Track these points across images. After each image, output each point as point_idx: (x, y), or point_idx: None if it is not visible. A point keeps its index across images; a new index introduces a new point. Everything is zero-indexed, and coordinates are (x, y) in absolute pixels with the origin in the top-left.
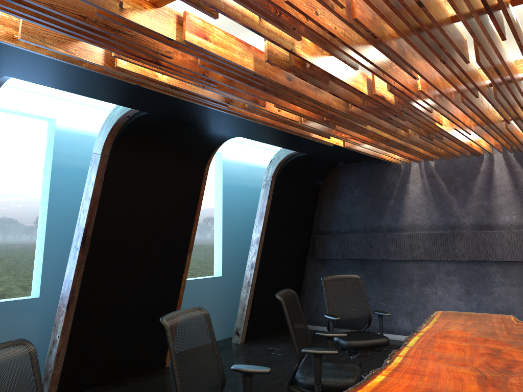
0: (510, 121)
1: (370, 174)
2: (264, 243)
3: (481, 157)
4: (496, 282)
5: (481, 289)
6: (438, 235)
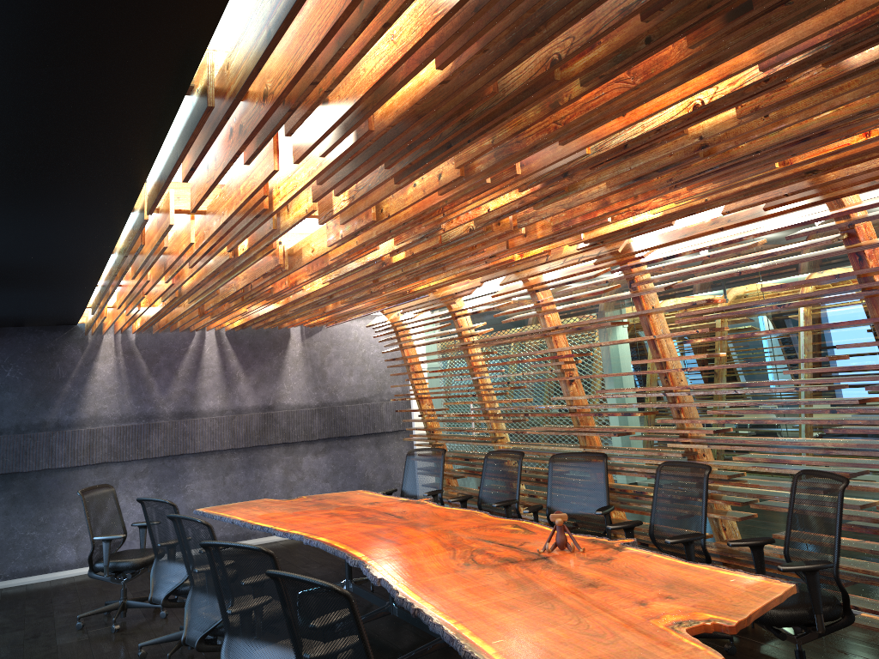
0: None
1: (37, 346)
2: None
3: (192, 333)
4: (191, 477)
5: (173, 488)
6: (130, 428)
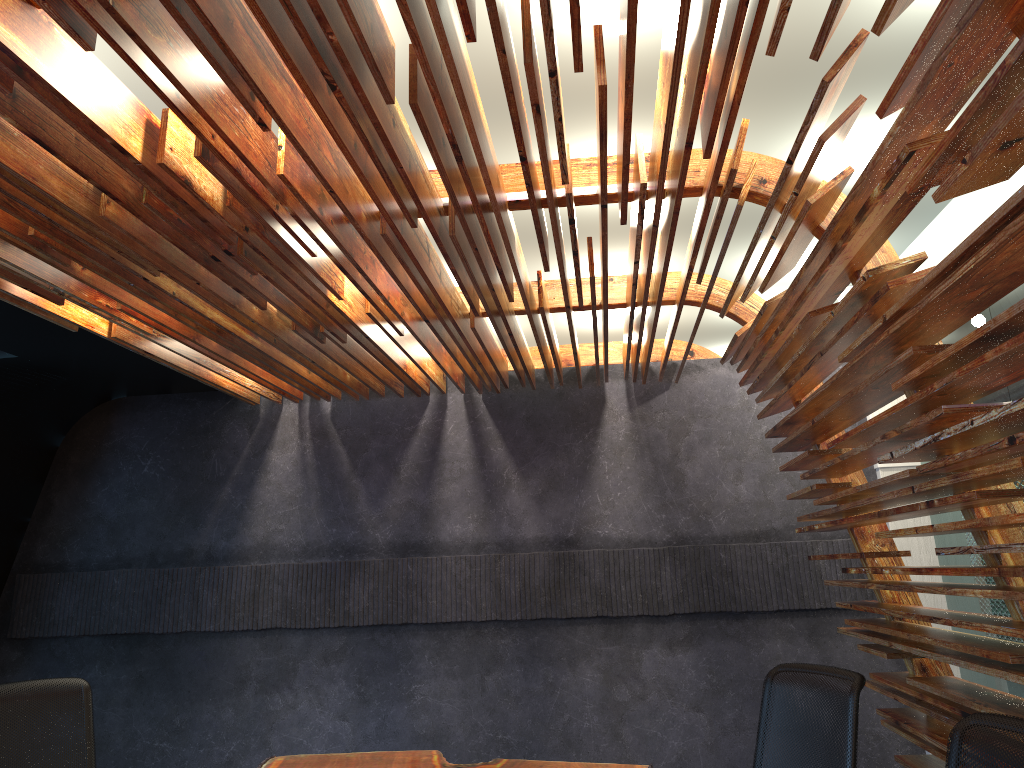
0: (483, 317)
1: (187, 425)
2: None
3: (424, 399)
4: (421, 670)
5: (390, 690)
6: (318, 569)
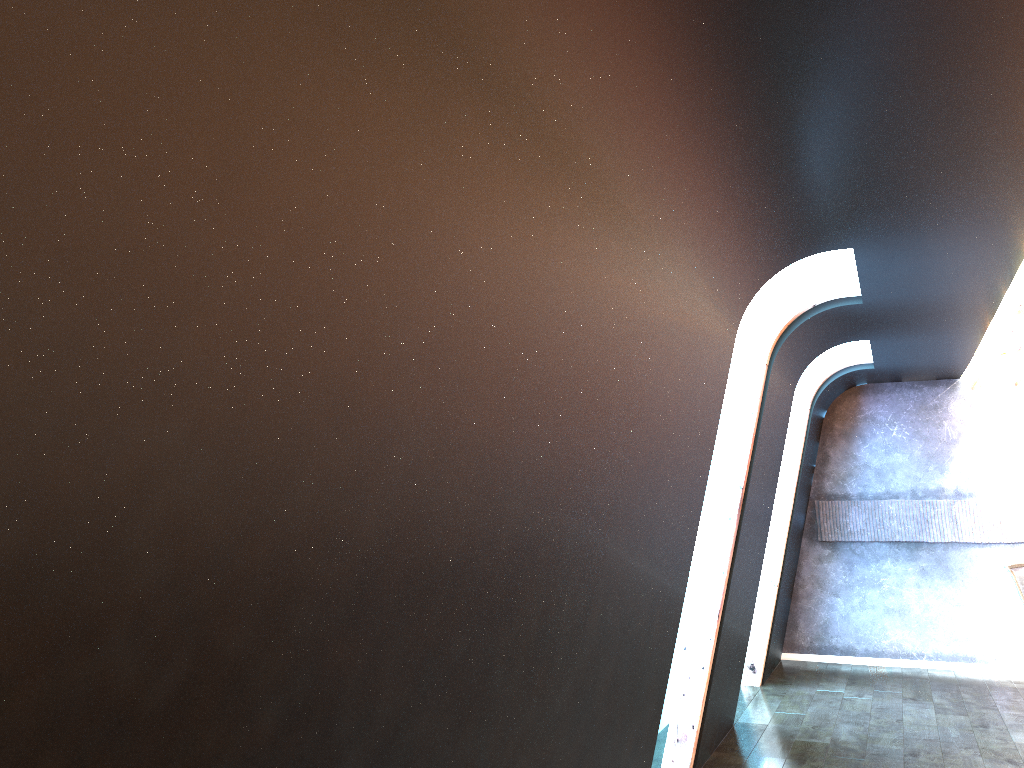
0: None
1: (919, 403)
2: (793, 513)
3: None
4: None
5: None
6: None
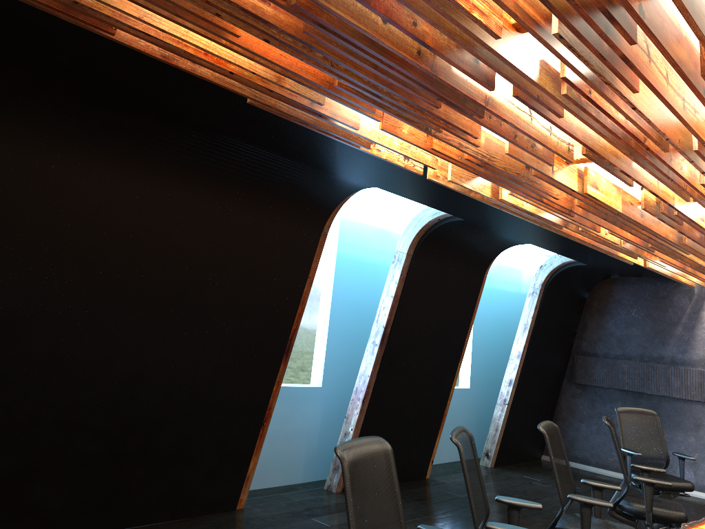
0: None
1: (653, 293)
2: (526, 358)
3: None
4: None
5: None
6: None
